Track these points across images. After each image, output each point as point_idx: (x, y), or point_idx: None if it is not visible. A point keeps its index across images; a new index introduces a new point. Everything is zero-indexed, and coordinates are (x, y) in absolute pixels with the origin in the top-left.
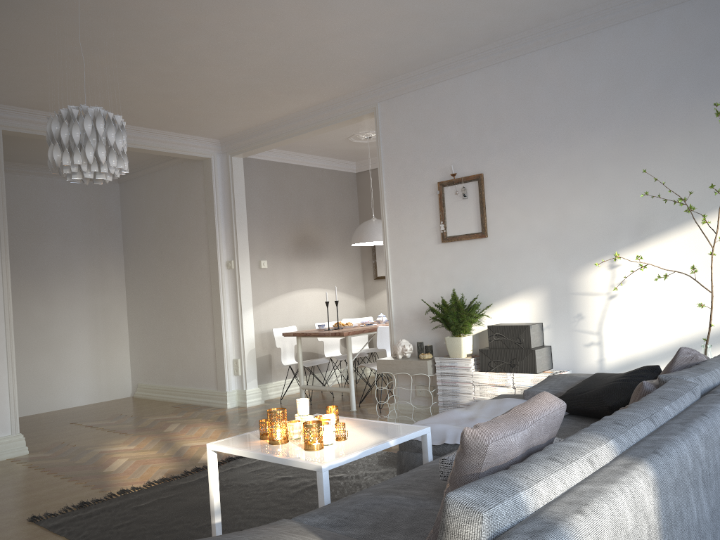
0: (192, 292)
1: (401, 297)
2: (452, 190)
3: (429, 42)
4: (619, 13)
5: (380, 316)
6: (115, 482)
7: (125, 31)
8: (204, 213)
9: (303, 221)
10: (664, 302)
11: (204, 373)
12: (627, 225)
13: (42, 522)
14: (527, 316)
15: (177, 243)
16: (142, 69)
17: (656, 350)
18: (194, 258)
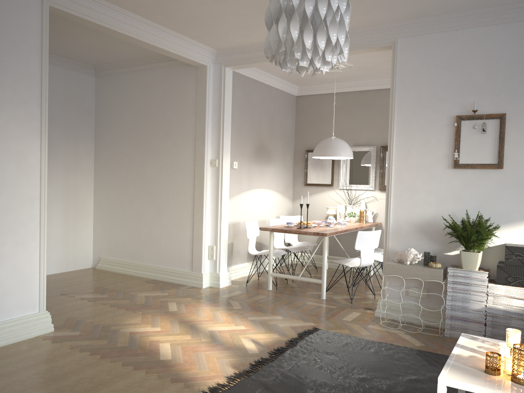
0: (171, 183)
1: (401, 210)
2: (470, 124)
3: None
4: None
5: (331, 219)
6: (190, 375)
7: None
8: (193, 114)
9: (261, 131)
10: None
11: (178, 255)
12: None
13: None
14: None
15: (158, 138)
16: None
17: None
18: (177, 153)
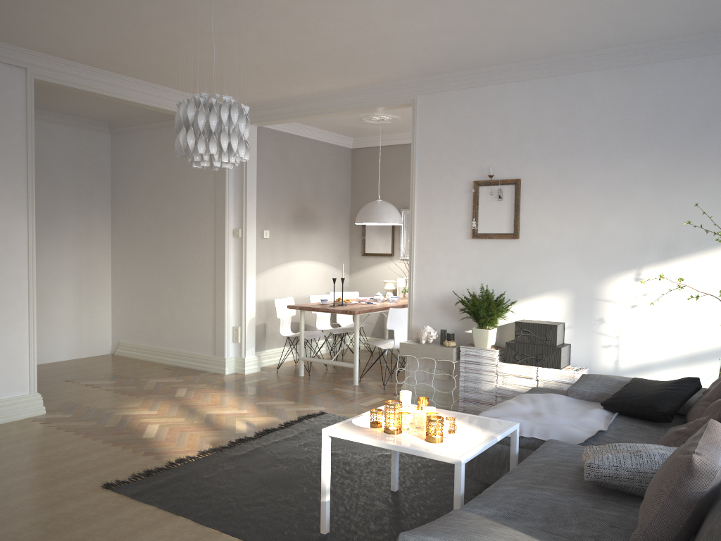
0: (192, 256)
1: (424, 285)
2: (487, 191)
3: (492, 50)
4: (673, 51)
5: (378, 295)
6: (165, 450)
7: (214, 6)
8: (213, 178)
9: (303, 193)
10: (681, 316)
11: (200, 338)
12: (656, 244)
13: (119, 489)
14: (550, 315)
15: (178, 205)
16: (206, 39)
17: (669, 357)
18: (197, 222)
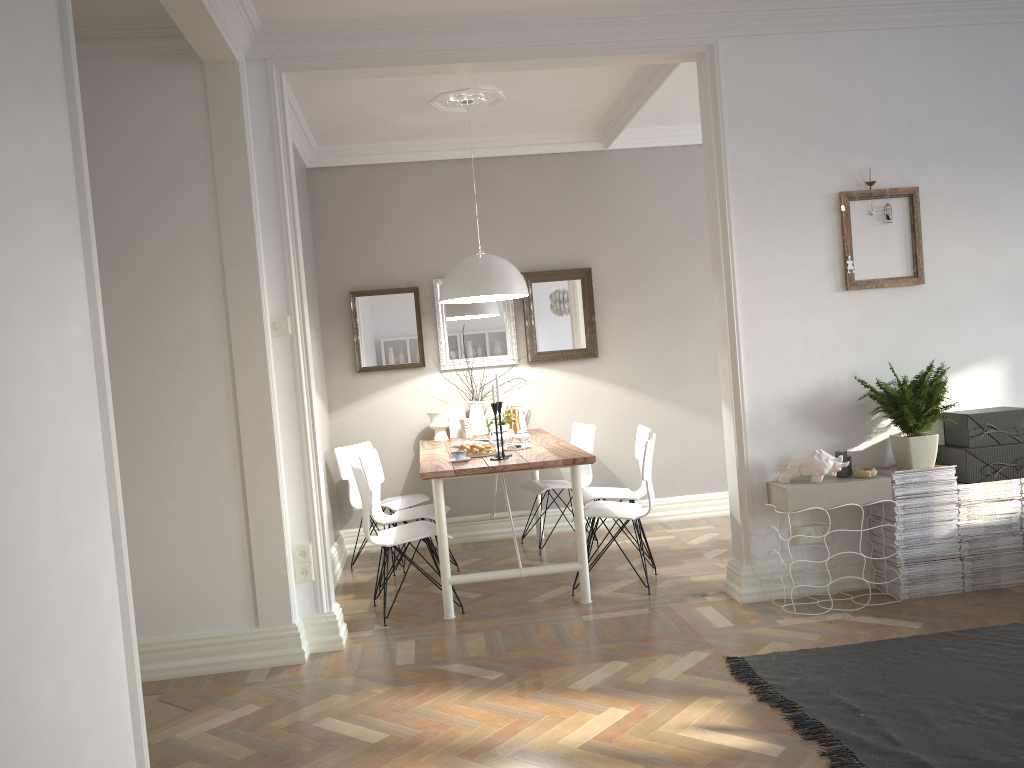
0: (147, 396)
1: (763, 382)
2: (862, 208)
3: None
4: None
5: (504, 432)
6: None
7: None
8: (207, 196)
9: None
10: None
11: (201, 594)
12: None
13: None
14: (981, 399)
15: None
16: None
17: None
18: (158, 308)
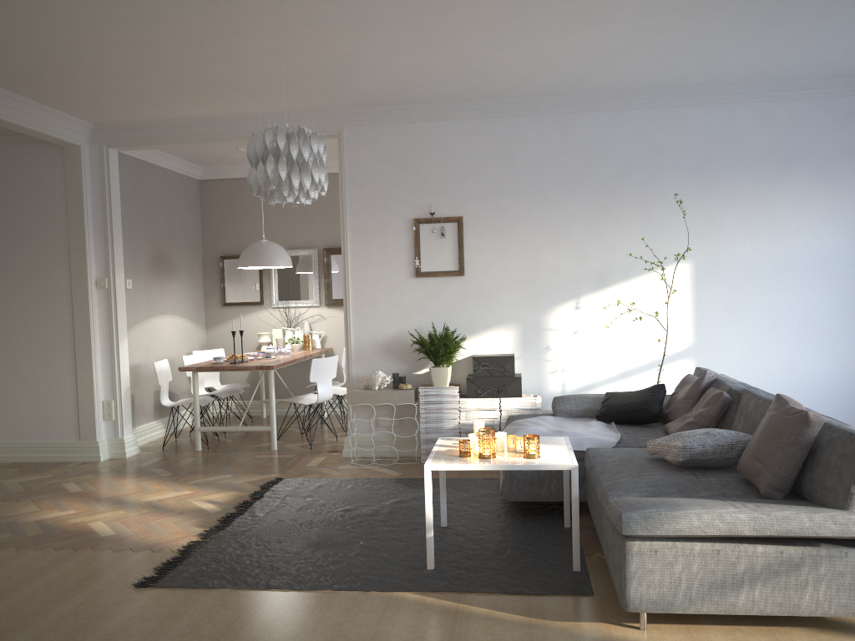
0: (32, 316)
1: (363, 329)
2: (428, 228)
3: (444, 89)
4: (596, 104)
5: (271, 348)
6: (152, 542)
7: (204, 18)
8: (63, 215)
9: (158, 233)
10: (615, 337)
11: (54, 421)
12: (591, 275)
13: (161, 584)
14: (500, 348)
15: (3, 250)
16: (151, 49)
17: (607, 374)
18: (39, 271)
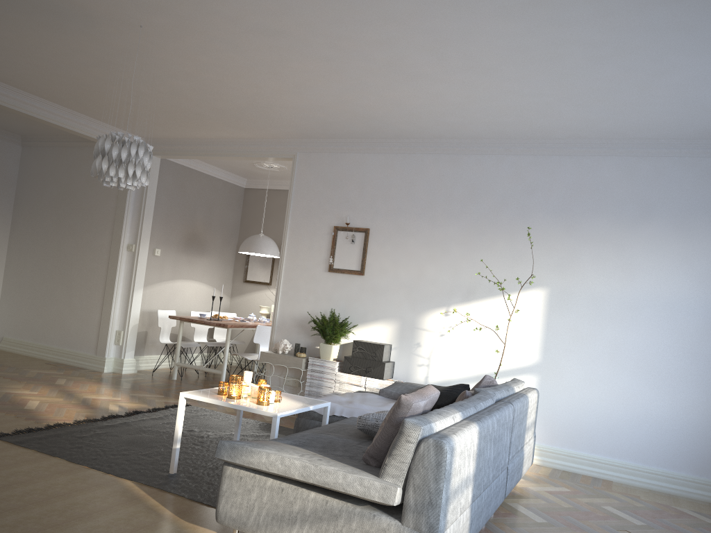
0: (86, 264)
1: (287, 306)
2: (344, 235)
3: (354, 127)
4: (483, 148)
5: (251, 315)
6: (44, 418)
7: (136, 64)
8: (115, 197)
9: (195, 220)
10: (474, 345)
11: (84, 338)
12: (461, 289)
13: (3, 438)
14: (382, 338)
15: (79, 217)
16: (125, 85)
17: (463, 375)
18: (95, 234)
